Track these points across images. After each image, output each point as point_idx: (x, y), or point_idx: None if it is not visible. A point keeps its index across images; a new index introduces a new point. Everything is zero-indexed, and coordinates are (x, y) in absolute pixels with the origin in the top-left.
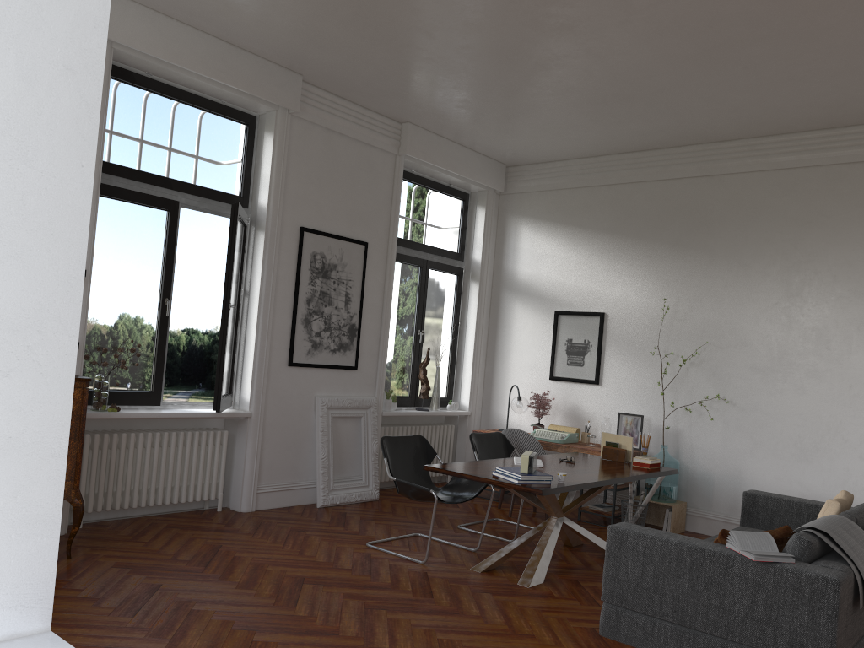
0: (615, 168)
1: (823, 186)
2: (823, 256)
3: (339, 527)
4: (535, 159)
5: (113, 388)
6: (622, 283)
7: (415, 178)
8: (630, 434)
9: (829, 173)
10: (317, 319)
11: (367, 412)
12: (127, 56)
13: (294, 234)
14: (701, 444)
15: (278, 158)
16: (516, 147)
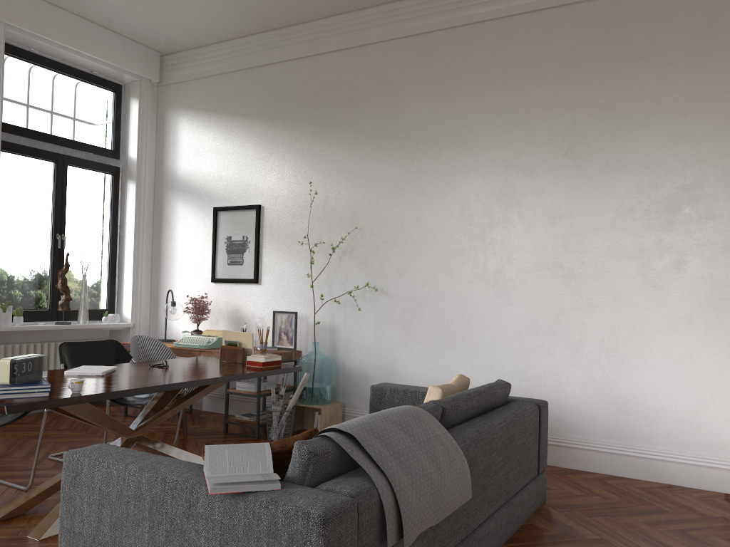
0: (264, 47)
1: (459, 49)
2: (462, 125)
3: None
4: (186, 43)
5: None
6: (276, 171)
7: (37, 58)
8: (285, 334)
9: (465, 34)
10: None
11: None
12: None
13: None
14: (356, 338)
15: None
16: (153, 23)
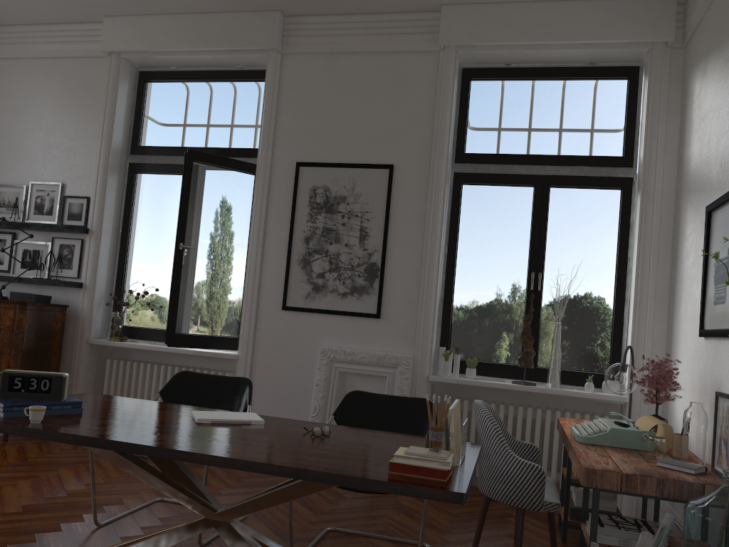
0: None
1: None
2: None
3: (224, 486)
4: None
5: (144, 326)
6: None
7: (513, 72)
8: (724, 444)
9: None
10: (319, 259)
11: (396, 372)
12: (138, 59)
13: (290, 172)
14: None
15: (266, 100)
16: None
